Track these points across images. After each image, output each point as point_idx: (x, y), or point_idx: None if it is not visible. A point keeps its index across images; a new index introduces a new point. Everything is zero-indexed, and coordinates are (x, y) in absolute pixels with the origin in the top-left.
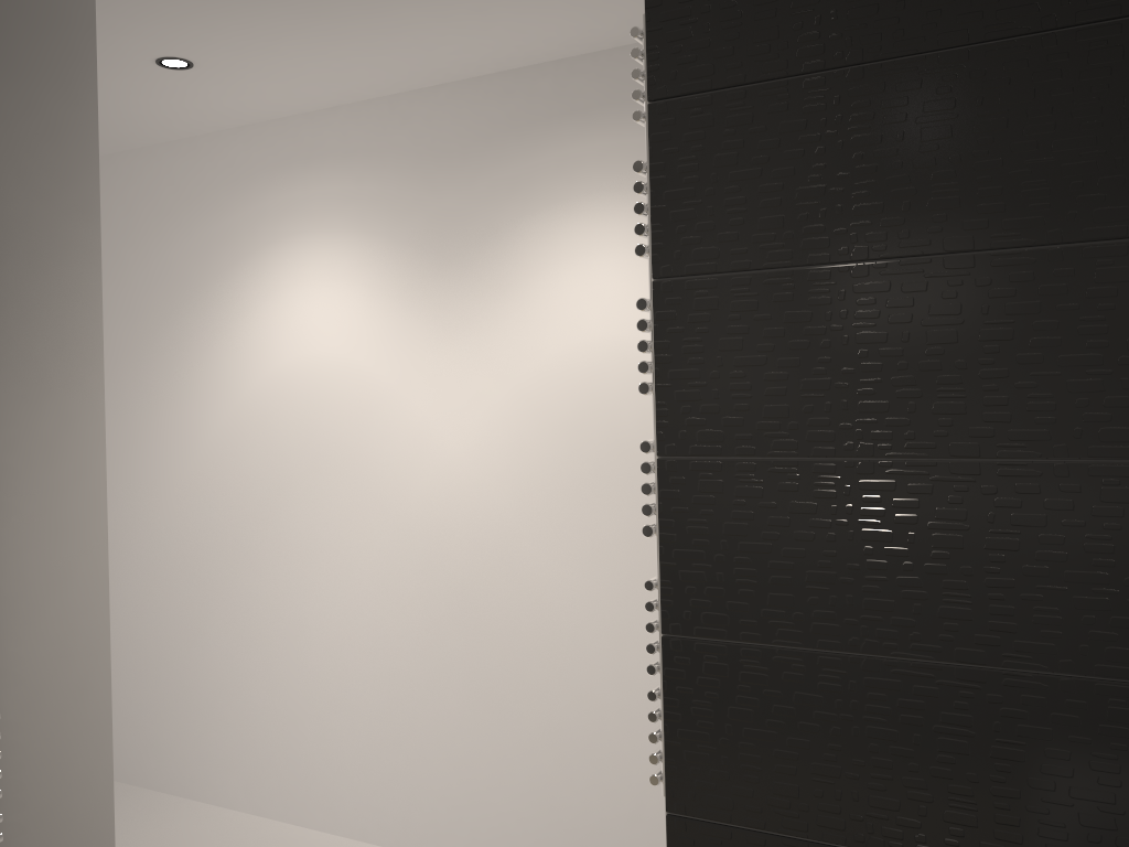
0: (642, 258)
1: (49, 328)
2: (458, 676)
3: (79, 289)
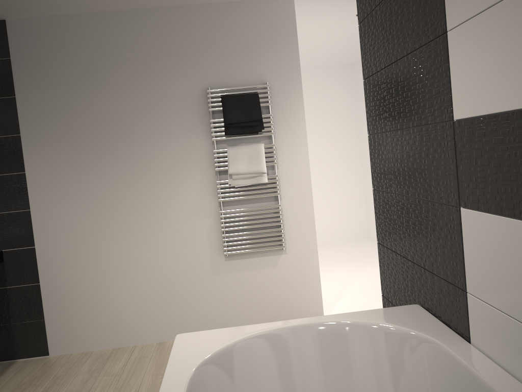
0: None
1: (289, 112)
2: None
3: (297, 101)
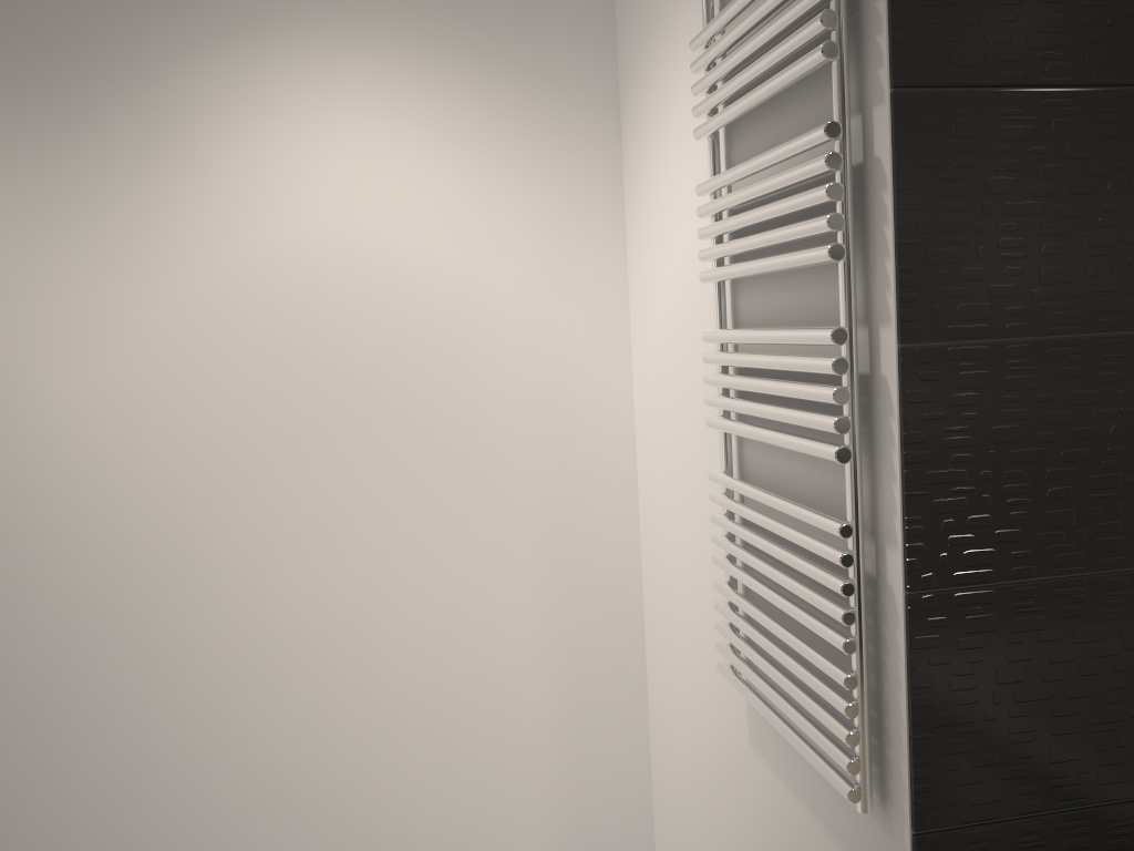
0: (384, 126)
1: None
2: (97, 746)
3: None
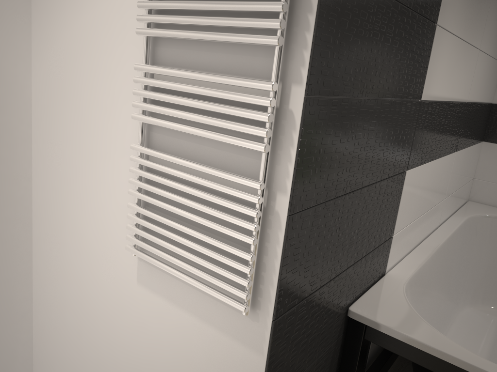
0: None
1: None
2: None
3: None
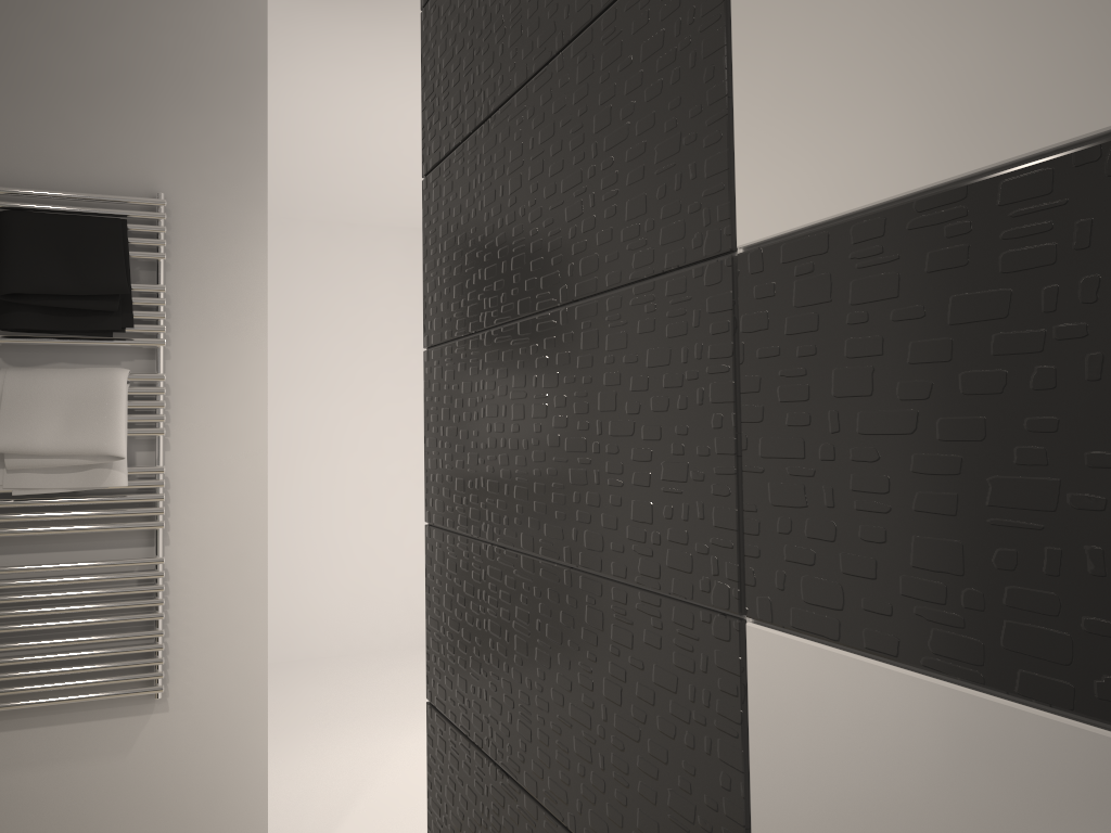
0: None
1: (221, 288)
2: None
3: (248, 260)
